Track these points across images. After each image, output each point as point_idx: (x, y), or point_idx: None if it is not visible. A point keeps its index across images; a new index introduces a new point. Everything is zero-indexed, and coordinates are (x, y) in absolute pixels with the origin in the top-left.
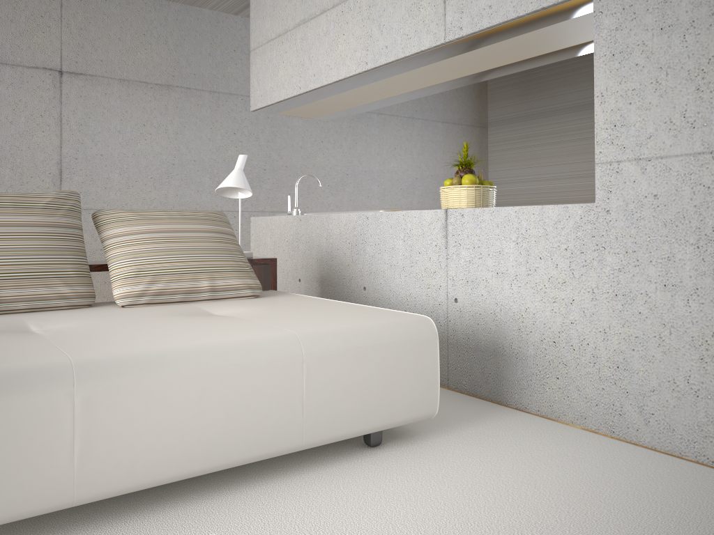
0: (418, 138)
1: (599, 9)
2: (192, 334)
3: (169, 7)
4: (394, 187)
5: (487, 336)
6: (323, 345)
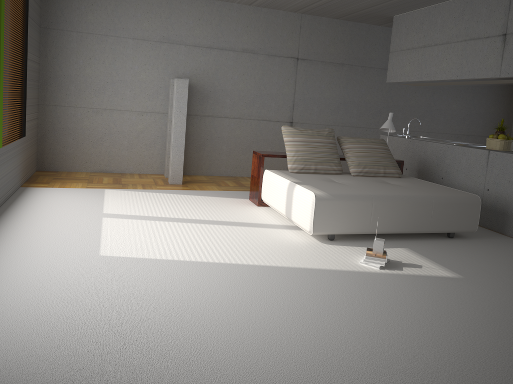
0: (471, 91)
1: None
2: (395, 190)
3: (346, 24)
4: (452, 119)
5: (500, 206)
6: (440, 200)
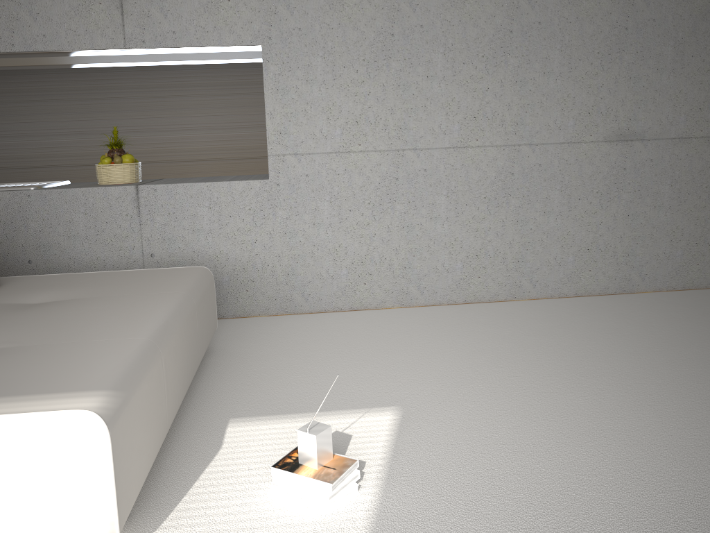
0: None
1: (267, 59)
2: (130, 310)
3: None
4: None
5: None
6: (196, 296)
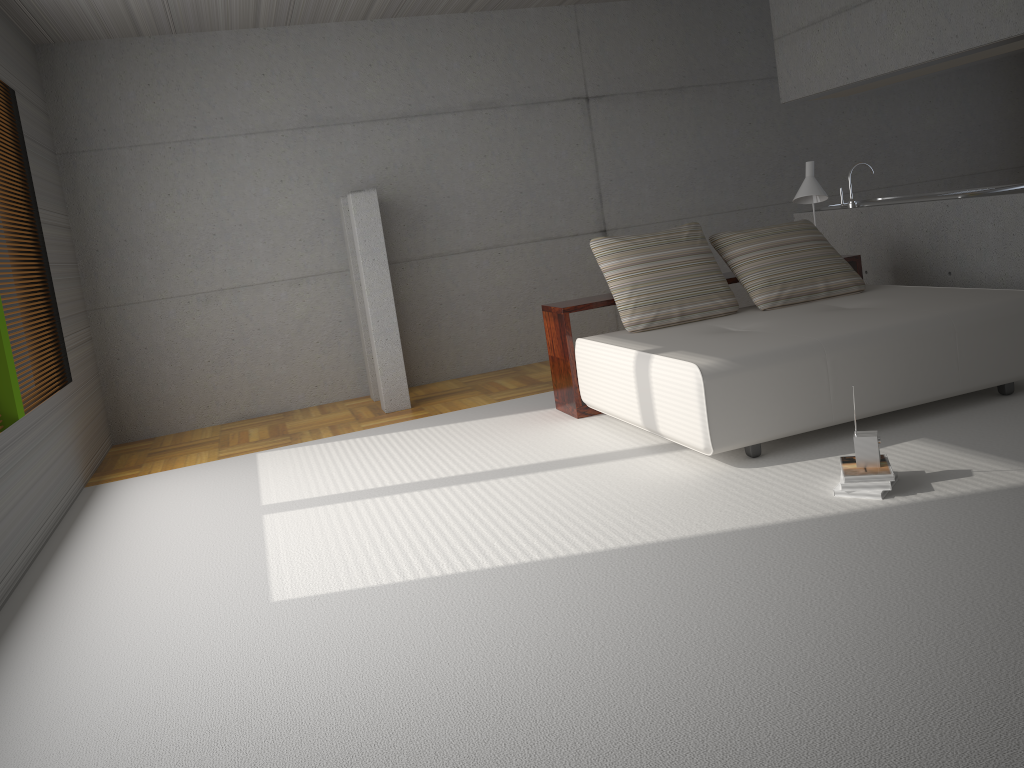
0: (957, 83)
1: None
2: (867, 321)
3: (670, 4)
4: (932, 148)
5: None
6: (967, 319)
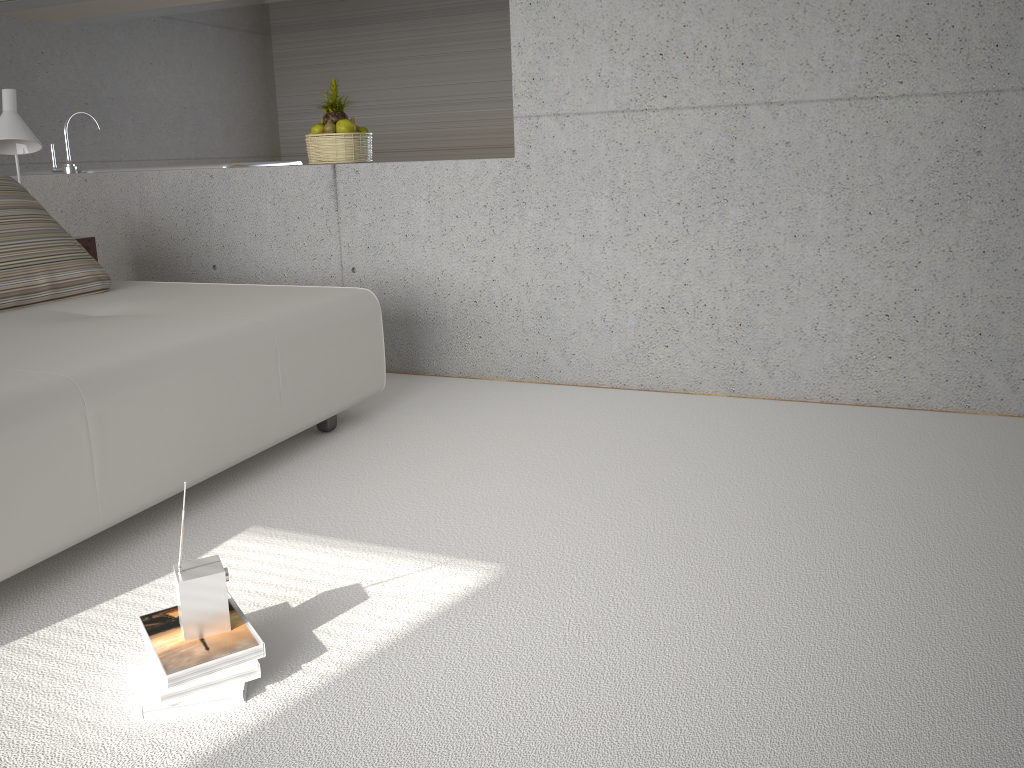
0: (181, 50)
1: None
2: (144, 336)
3: None
4: (156, 121)
5: (396, 306)
6: (291, 329)
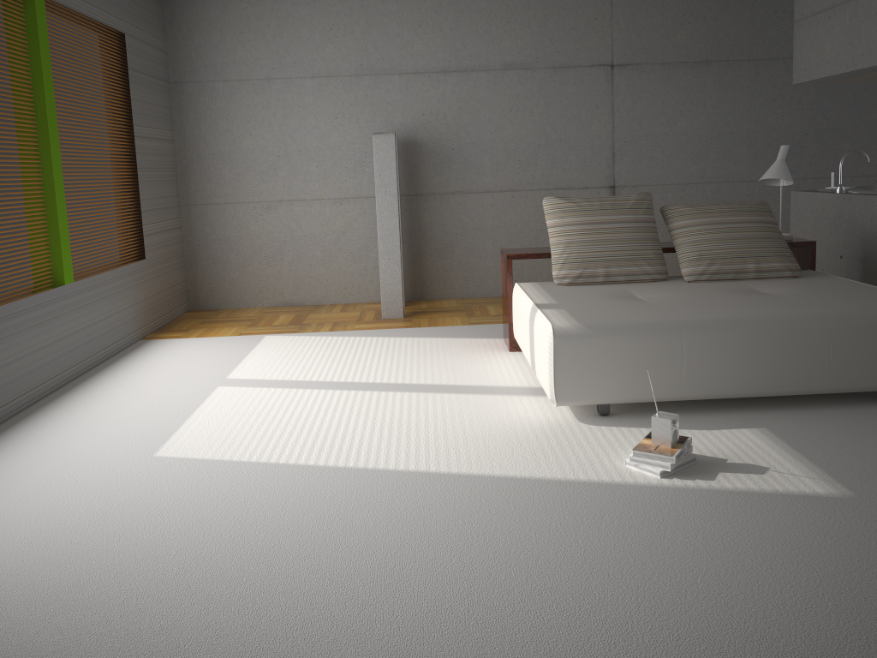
0: None
1: None
2: (748, 308)
3: None
4: None
5: None
6: (847, 322)
